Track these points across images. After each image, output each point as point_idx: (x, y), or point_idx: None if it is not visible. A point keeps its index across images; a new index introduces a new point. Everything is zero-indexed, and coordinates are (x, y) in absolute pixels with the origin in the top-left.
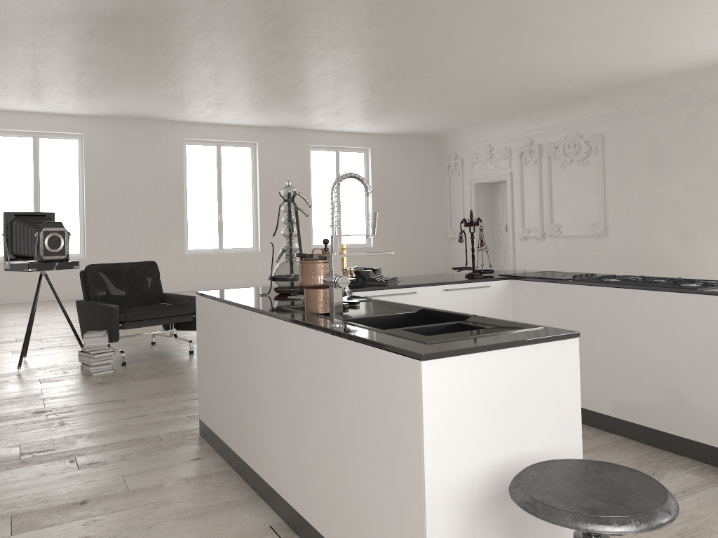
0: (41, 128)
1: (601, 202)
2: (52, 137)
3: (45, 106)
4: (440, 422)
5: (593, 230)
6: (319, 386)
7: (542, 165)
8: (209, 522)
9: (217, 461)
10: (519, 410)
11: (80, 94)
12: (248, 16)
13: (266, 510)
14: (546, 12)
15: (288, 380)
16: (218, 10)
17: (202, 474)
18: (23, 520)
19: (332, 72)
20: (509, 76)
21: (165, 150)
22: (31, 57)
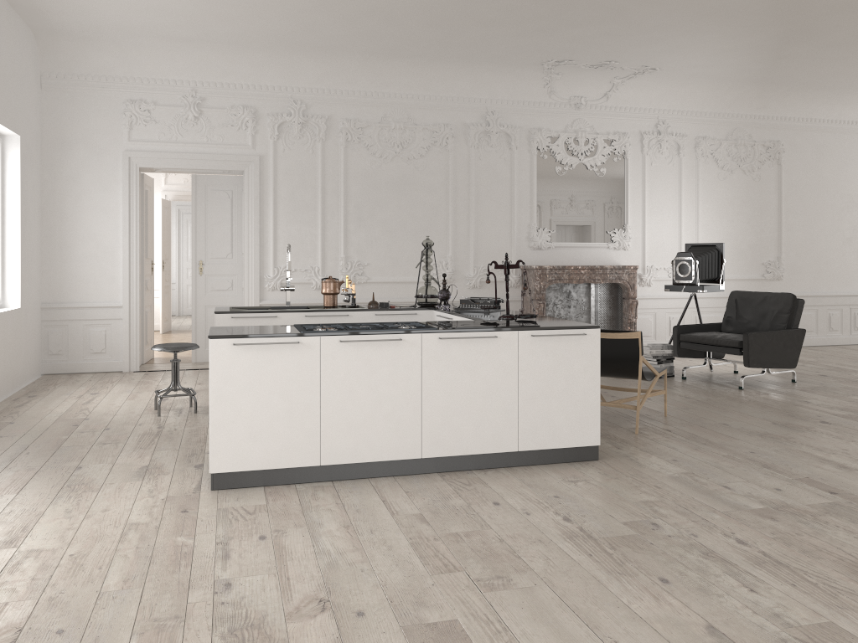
0: None
1: None
2: None
3: None
4: None
5: None
6: None
7: None
8: None
9: None
10: None
11: None
12: None
13: None
14: None
15: None
16: (806, 0)
17: None
18: None
19: None
20: None
21: None
22: None
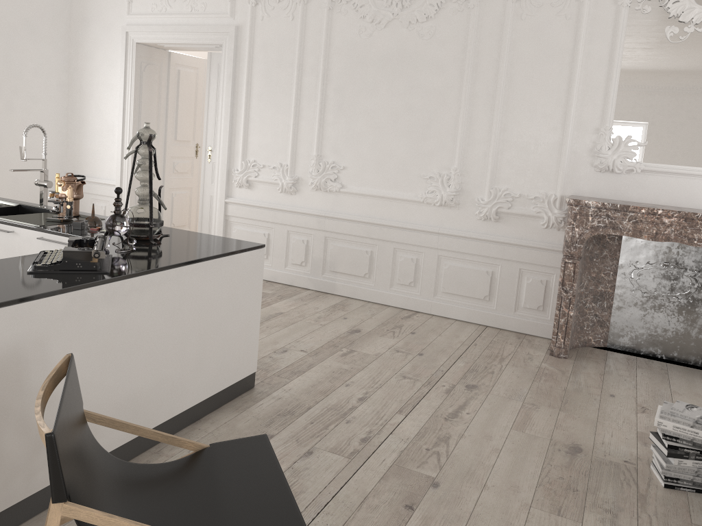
0: None
1: None
2: None
3: None
4: None
5: None
6: None
7: None
8: None
9: None
10: None
11: None
12: None
13: None
14: None
15: None
16: None
17: None
18: None
19: None
20: None
21: None
22: None
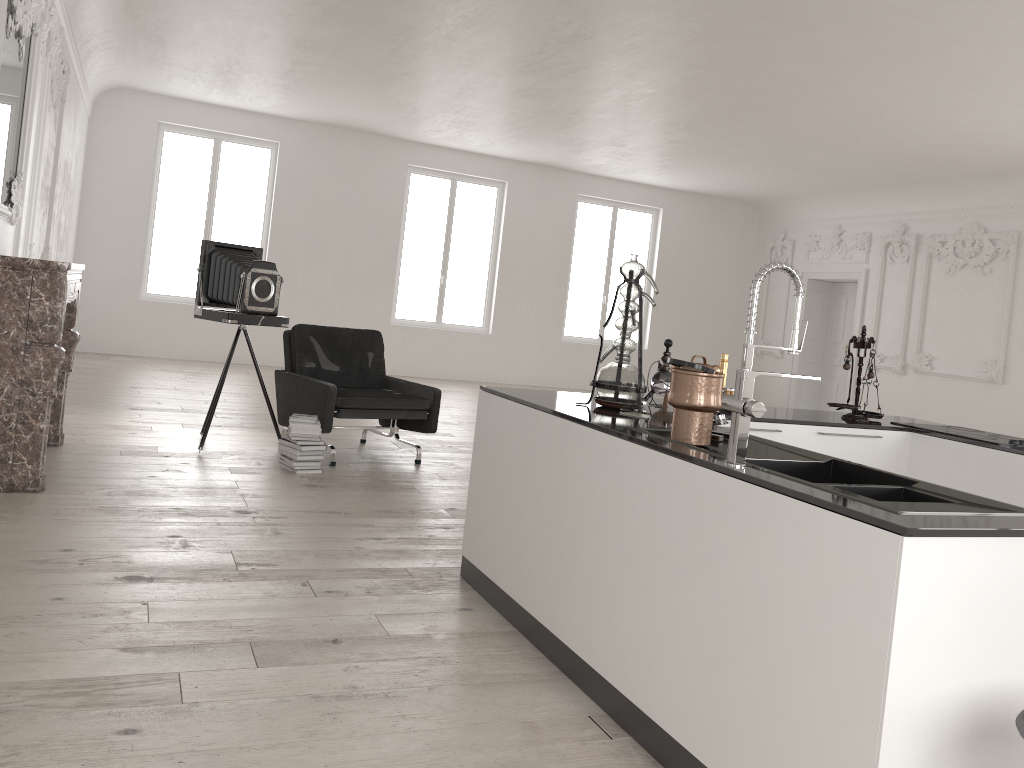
0: (227, 128)
1: (1004, 331)
2: (239, 142)
3: (237, 99)
4: (915, 622)
5: (984, 372)
6: (700, 543)
7: (917, 266)
8: (506, 696)
9: (494, 617)
10: (1013, 624)
11: (289, 89)
12: (549, 9)
13: (577, 694)
14: (982, 48)
15: (642, 528)
16: None
17: (479, 631)
18: (266, 651)
19: (640, 98)
20: (896, 131)
21: (382, 178)
22: (242, 34)
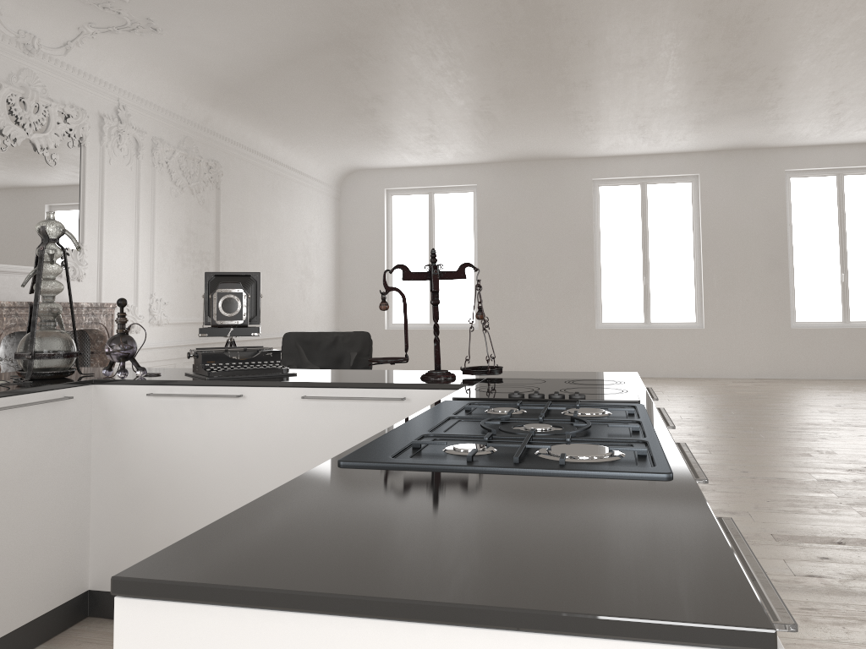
0: (434, 183)
1: None
2: (447, 192)
3: (426, 157)
4: None
5: None
6: None
7: None
8: None
9: None
10: None
11: (438, 138)
12: None
13: None
14: None
15: None
16: (426, 0)
17: None
18: None
19: (697, 51)
20: None
21: (569, 196)
22: (341, 105)
